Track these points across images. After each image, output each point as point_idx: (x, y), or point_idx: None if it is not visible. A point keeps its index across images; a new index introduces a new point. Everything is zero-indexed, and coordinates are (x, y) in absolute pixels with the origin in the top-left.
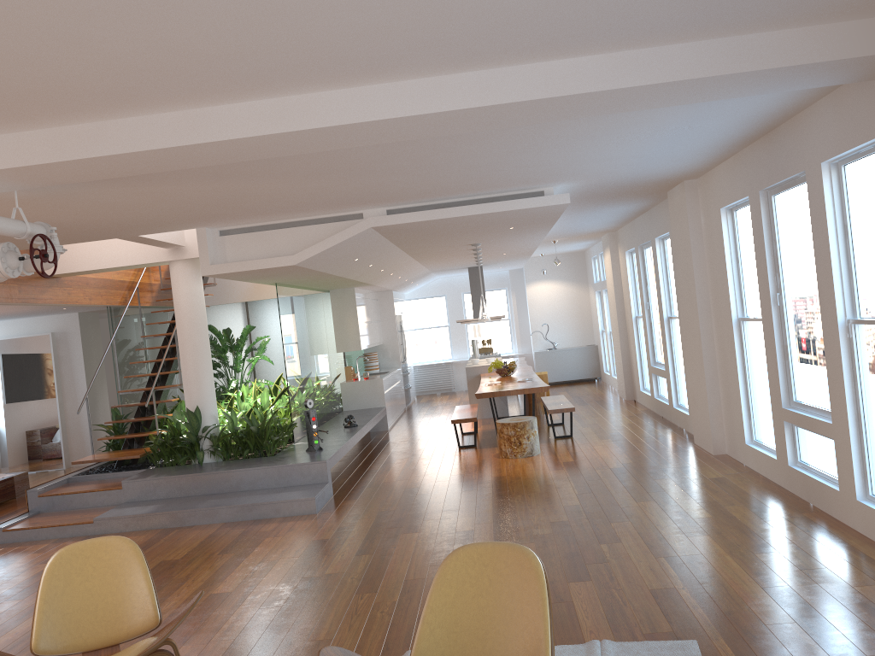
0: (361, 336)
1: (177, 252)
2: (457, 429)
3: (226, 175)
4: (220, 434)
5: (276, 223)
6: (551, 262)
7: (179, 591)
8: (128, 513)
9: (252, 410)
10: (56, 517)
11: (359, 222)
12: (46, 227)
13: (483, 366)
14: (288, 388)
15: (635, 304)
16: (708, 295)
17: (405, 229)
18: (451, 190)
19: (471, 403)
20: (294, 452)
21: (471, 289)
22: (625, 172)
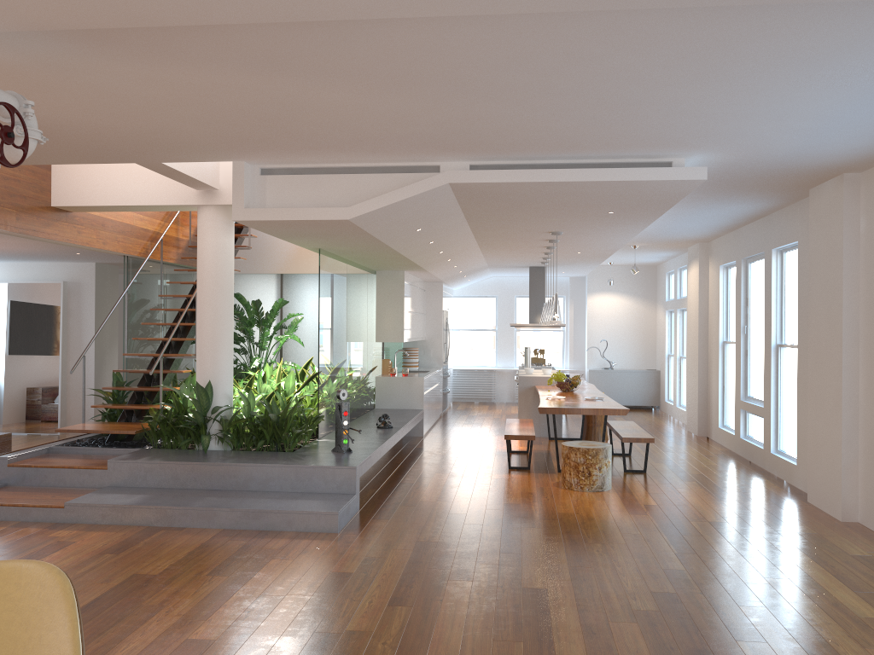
0: (405, 326)
1: (208, 195)
2: (503, 445)
3: (278, 63)
4: (233, 418)
5: (331, 166)
6: (618, 273)
7: (146, 627)
8: (108, 502)
9: (274, 394)
10: (24, 494)
11: (434, 176)
12: (19, 100)
13: (539, 376)
14: (319, 373)
15: (724, 327)
16: (858, 319)
17: (488, 193)
18: (560, 142)
19: (520, 417)
20: (317, 450)
21: (530, 291)
22: (787, 147)
